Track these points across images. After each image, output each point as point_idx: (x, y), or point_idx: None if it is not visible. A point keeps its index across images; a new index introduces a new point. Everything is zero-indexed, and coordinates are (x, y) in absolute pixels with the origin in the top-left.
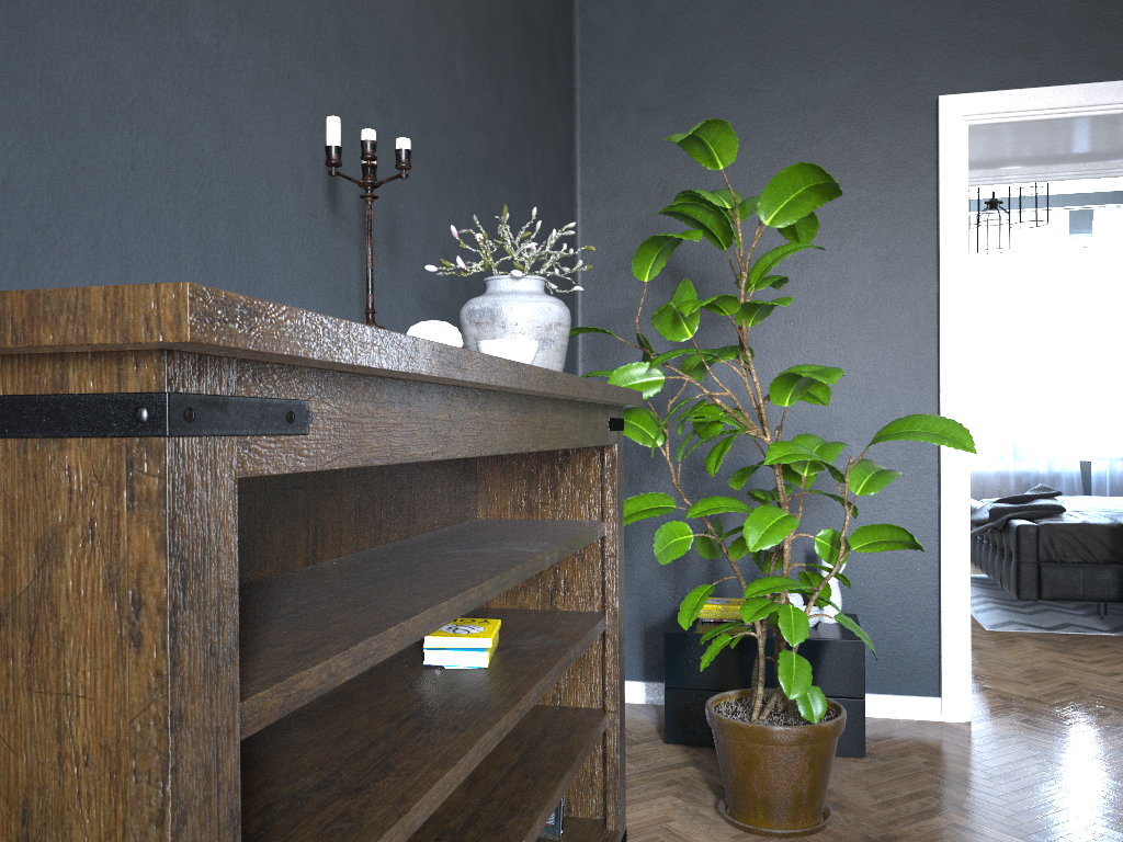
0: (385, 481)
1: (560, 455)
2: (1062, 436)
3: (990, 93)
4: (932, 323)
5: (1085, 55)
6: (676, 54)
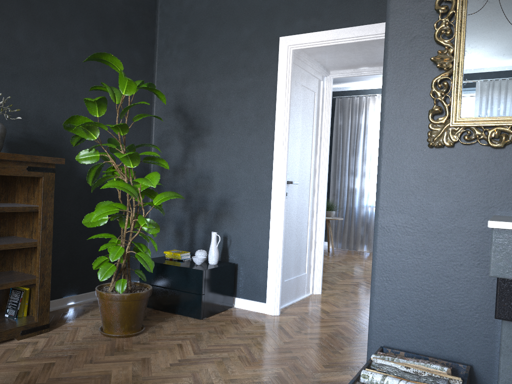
0: None
1: (36, 181)
2: None
3: (299, 35)
4: (274, 138)
5: (340, 16)
6: (190, 23)
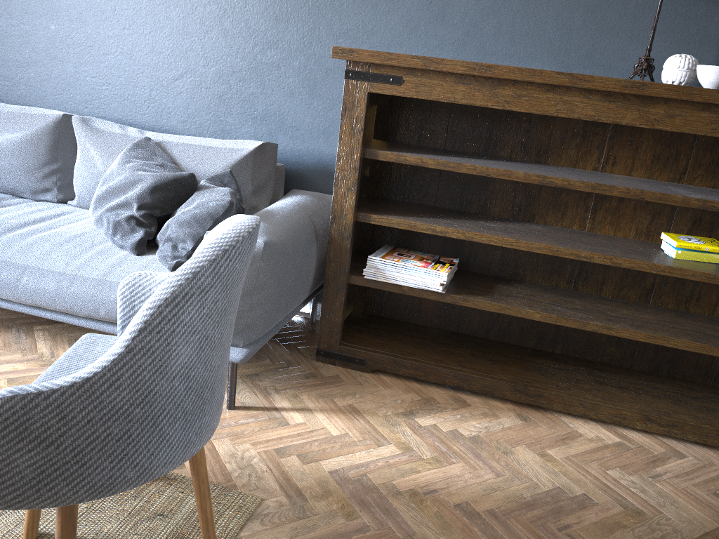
0: (697, 150)
1: None
2: None
3: None
4: None
5: None
6: None
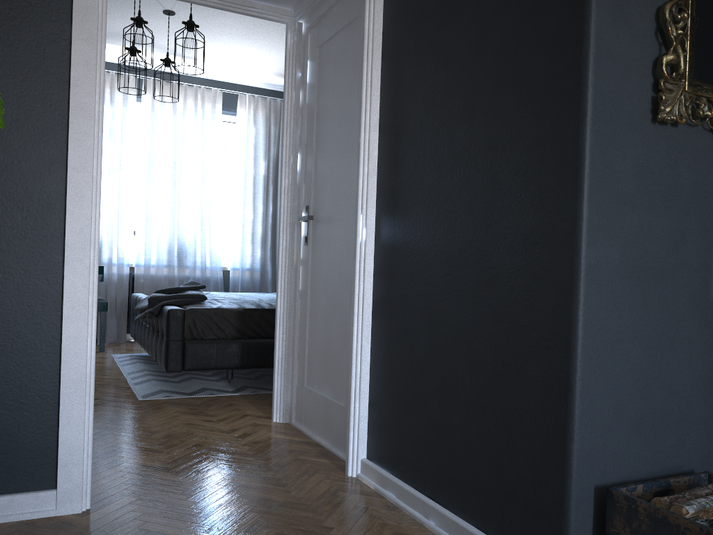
0: None
1: None
2: (212, 252)
3: None
4: (64, 73)
5: None
6: None
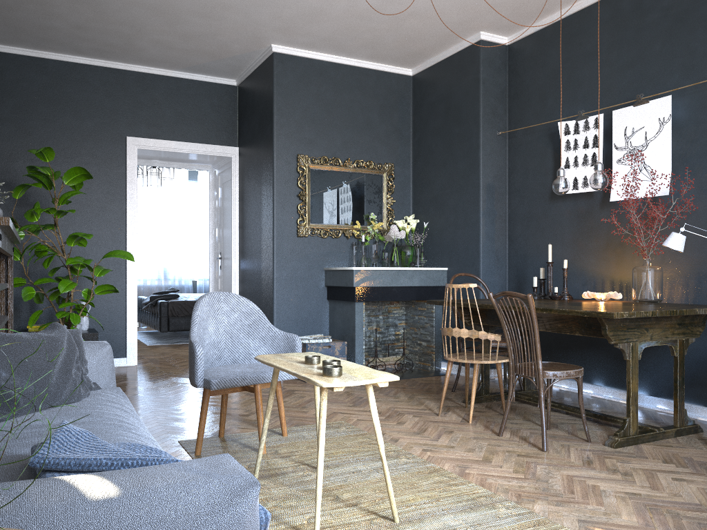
0: None
1: None
2: (185, 269)
3: (145, 139)
4: (124, 219)
5: (177, 131)
6: (17, 98)
